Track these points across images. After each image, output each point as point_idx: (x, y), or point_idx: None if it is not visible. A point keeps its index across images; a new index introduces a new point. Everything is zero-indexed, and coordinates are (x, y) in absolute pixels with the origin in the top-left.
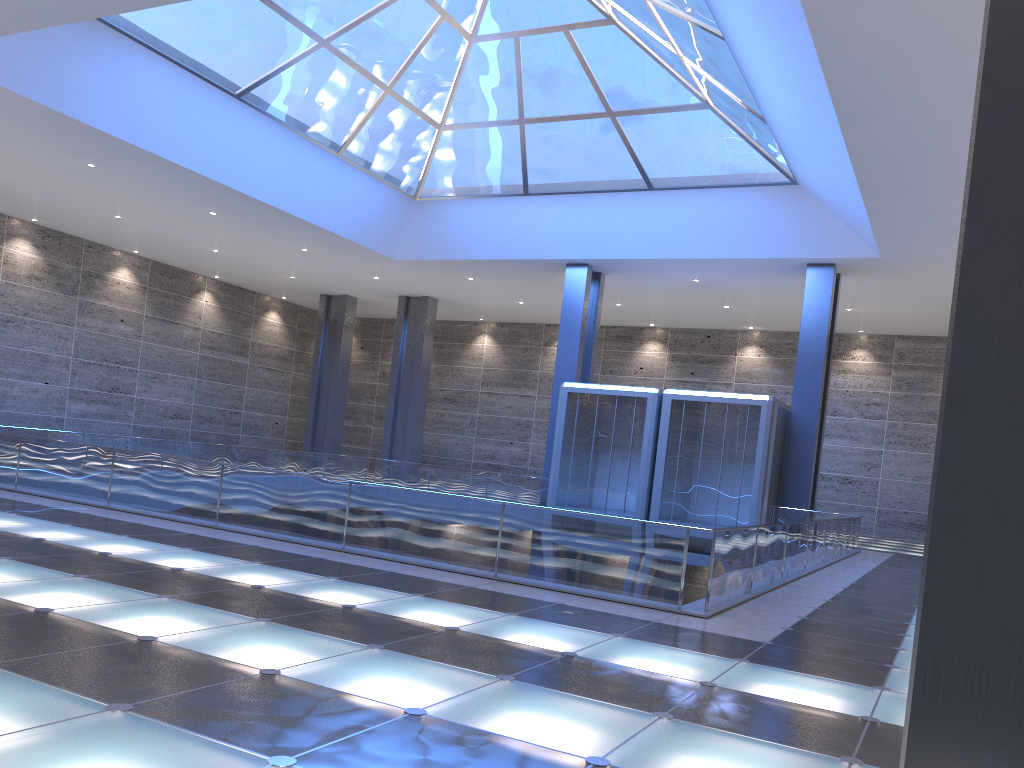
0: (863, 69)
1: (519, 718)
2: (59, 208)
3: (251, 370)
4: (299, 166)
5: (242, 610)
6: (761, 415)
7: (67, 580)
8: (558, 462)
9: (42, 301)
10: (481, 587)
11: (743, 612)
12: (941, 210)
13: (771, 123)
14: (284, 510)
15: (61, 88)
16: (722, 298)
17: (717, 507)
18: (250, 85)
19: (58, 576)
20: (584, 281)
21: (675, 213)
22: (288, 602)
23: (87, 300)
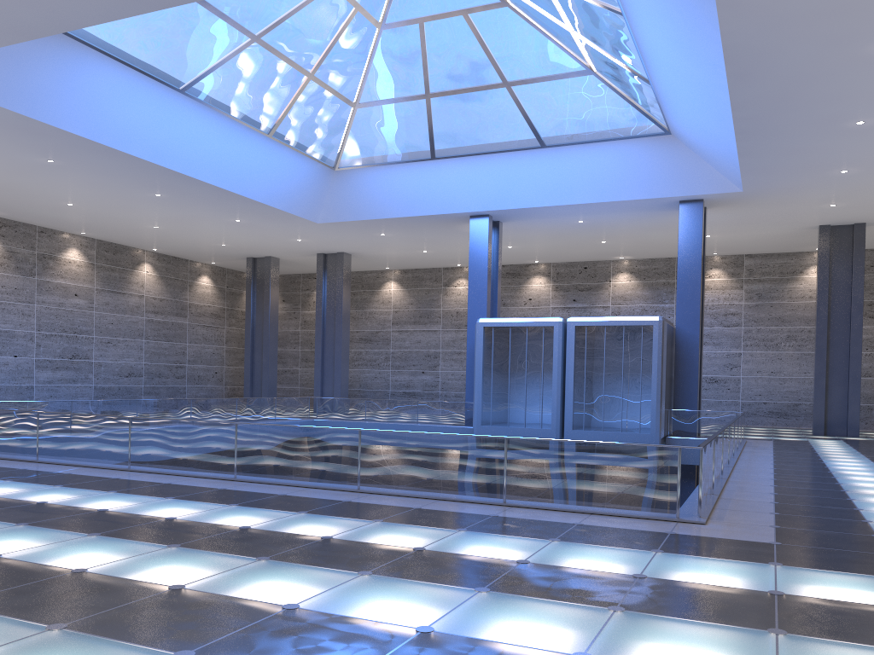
0: (756, 34)
1: (670, 651)
2: (16, 200)
3: (190, 328)
4: (236, 148)
5: (338, 565)
6: (653, 333)
7: (166, 552)
8: (480, 387)
9: (5, 284)
10: (502, 515)
11: (725, 514)
12: (801, 148)
13: (655, 84)
14: (299, 459)
15: (27, 95)
16: (601, 235)
17: (622, 414)
18: (193, 80)
19: (155, 548)
20: (487, 230)
21: (565, 166)
22: (367, 551)
23: (44, 279)
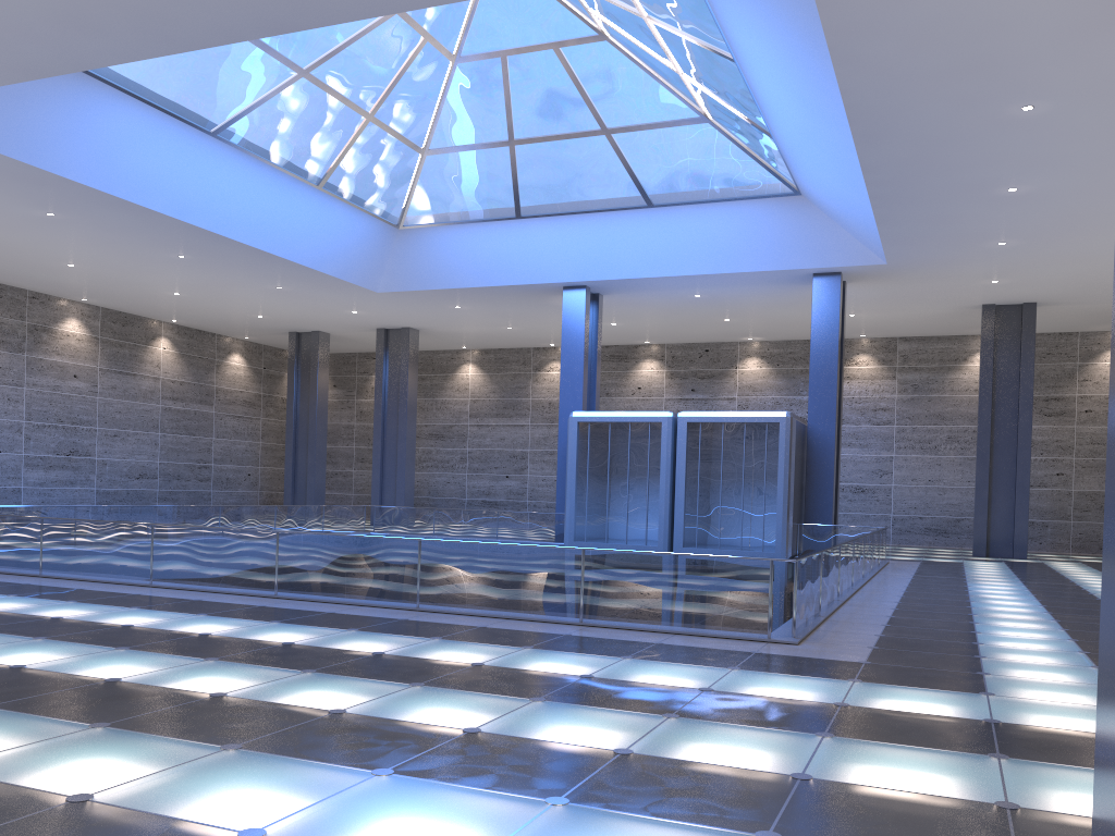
0: (880, 92)
1: (711, 748)
2: (4, 259)
3: (218, 419)
4: (278, 202)
5: (389, 677)
6: (780, 432)
7: (204, 664)
8: (573, 495)
9: None
10: (576, 634)
11: (824, 635)
12: (949, 217)
13: (777, 138)
14: (350, 574)
15: (27, 138)
16: (723, 311)
17: (742, 529)
18: (227, 121)
19: (191, 661)
20: (583, 304)
21: (676, 229)
22: (421, 666)
23: (35, 357)
